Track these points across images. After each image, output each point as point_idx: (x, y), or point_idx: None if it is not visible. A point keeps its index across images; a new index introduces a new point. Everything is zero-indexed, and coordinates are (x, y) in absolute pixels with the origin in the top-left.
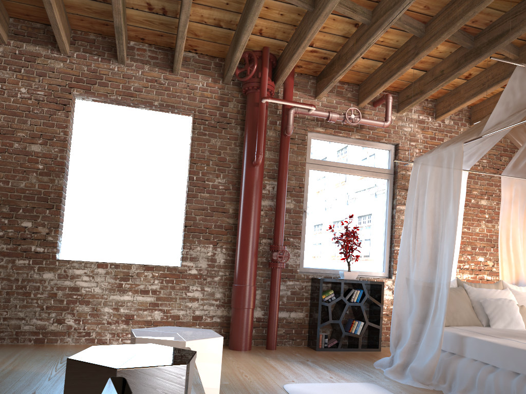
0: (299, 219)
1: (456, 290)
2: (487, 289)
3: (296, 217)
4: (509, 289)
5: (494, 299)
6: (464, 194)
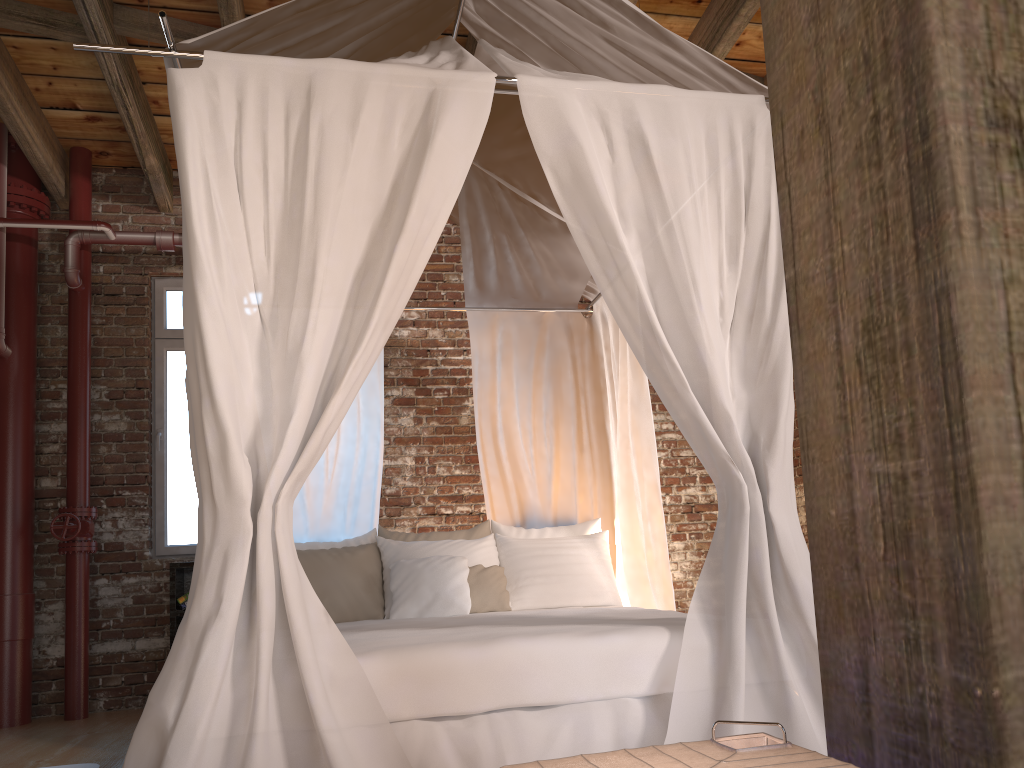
0: (142, 452)
1: (346, 551)
2: (430, 541)
3: (134, 448)
4: (496, 537)
5: (415, 560)
6: (380, 356)
